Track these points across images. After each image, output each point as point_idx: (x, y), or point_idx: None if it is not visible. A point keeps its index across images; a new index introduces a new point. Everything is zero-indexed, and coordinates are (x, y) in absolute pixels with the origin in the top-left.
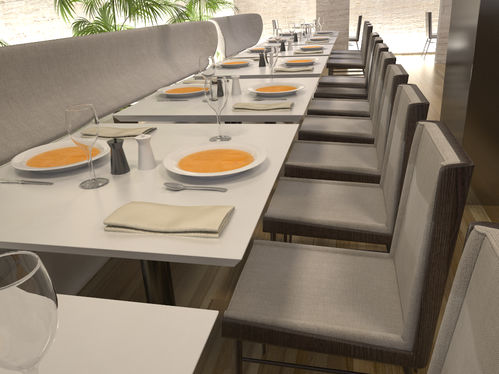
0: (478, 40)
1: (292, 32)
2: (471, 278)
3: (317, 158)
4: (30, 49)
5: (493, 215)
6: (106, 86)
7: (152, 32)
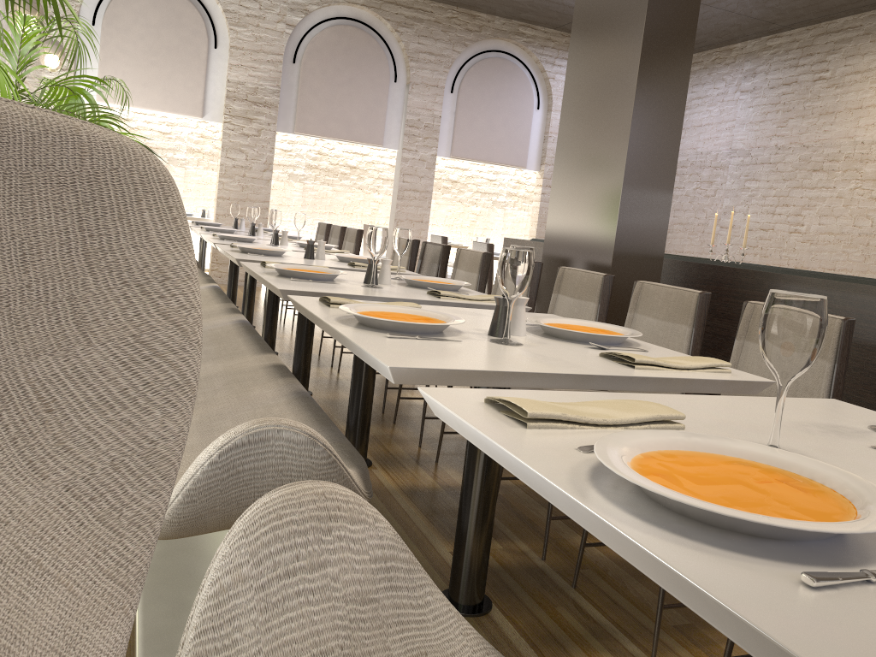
0: (615, 254)
1: (252, 221)
2: None
3: None
4: None
5: None
6: None
7: None
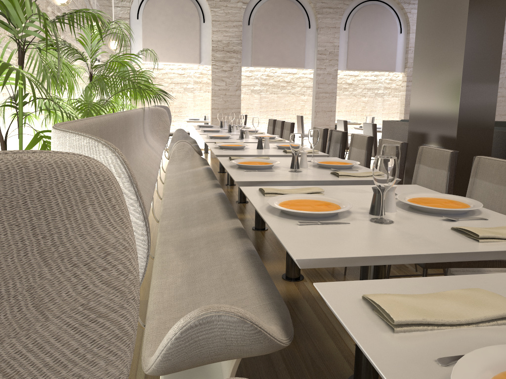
0: (458, 132)
1: (229, 124)
2: None
3: None
4: (120, 119)
5: None
6: (140, 161)
7: (142, 114)
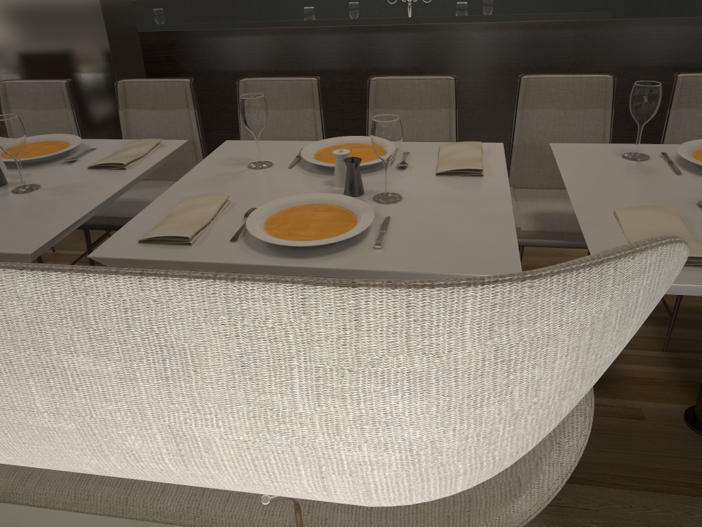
0: (111, 47)
1: None
2: (525, 98)
3: (150, 202)
4: None
5: None
6: None
7: None
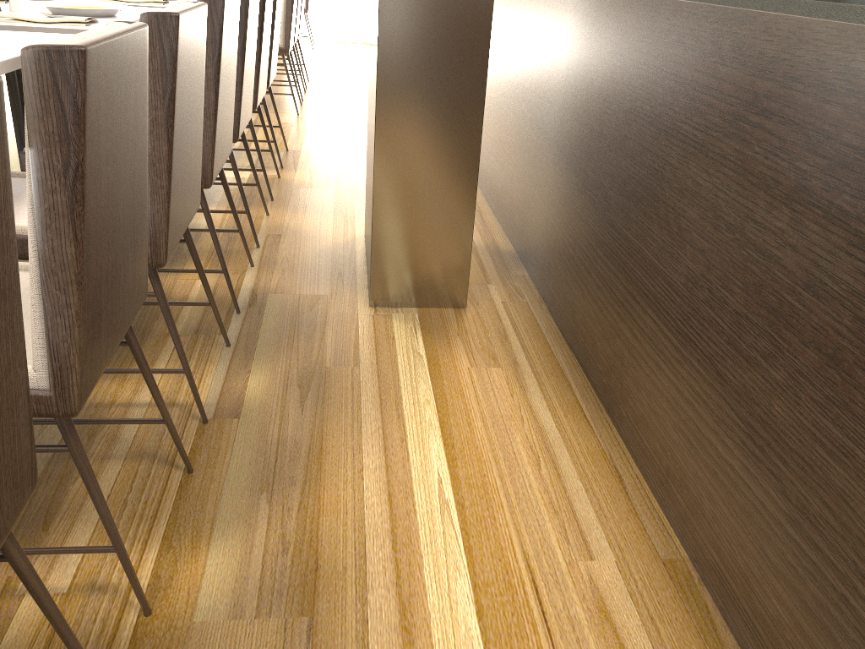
0: None
1: None
2: None
3: None
4: None
5: (429, 327)
6: None
7: None
